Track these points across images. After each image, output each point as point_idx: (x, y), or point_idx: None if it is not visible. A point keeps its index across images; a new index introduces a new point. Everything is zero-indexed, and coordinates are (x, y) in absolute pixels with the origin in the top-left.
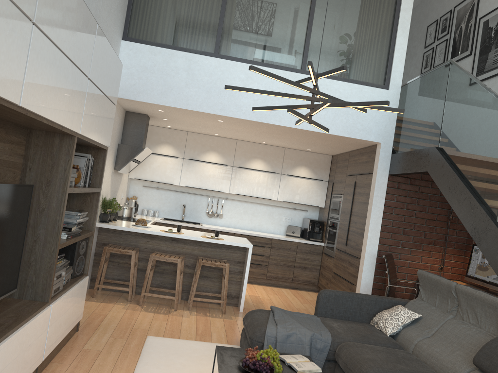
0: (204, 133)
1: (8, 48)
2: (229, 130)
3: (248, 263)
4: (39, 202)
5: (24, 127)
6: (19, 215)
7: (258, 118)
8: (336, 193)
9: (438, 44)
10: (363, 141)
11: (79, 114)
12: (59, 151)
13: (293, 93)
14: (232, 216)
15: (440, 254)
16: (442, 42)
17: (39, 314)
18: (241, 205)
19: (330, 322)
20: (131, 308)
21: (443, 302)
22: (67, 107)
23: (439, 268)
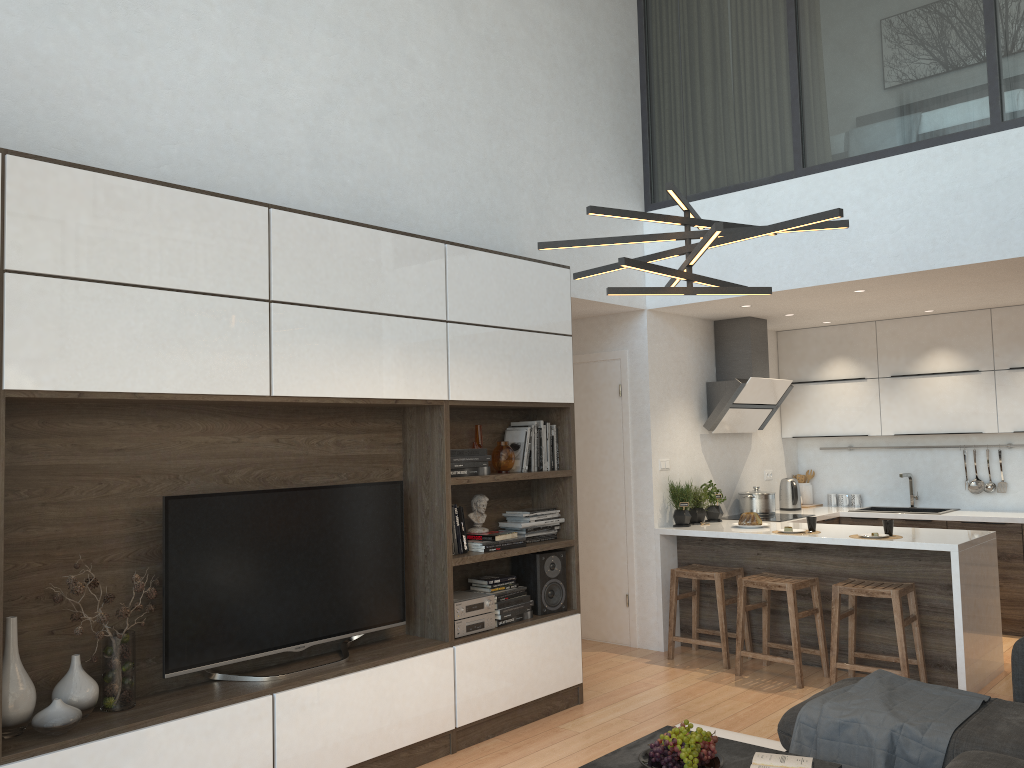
0: (907, 315)
1: (226, 343)
2: (922, 299)
3: (956, 587)
4: (422, 502)
5: (389, 407)
6: (380, 523)
7: (910, 265)
8: None
9: None
10: None
11: (434, 374)
12: (431, 430)
13: (980, 185)
14: None
15: None
16: None
17: (419, 656)
18: None
19: (1012, 712)
20: (714, 678)
21: None
22: (394, 373)
23: None
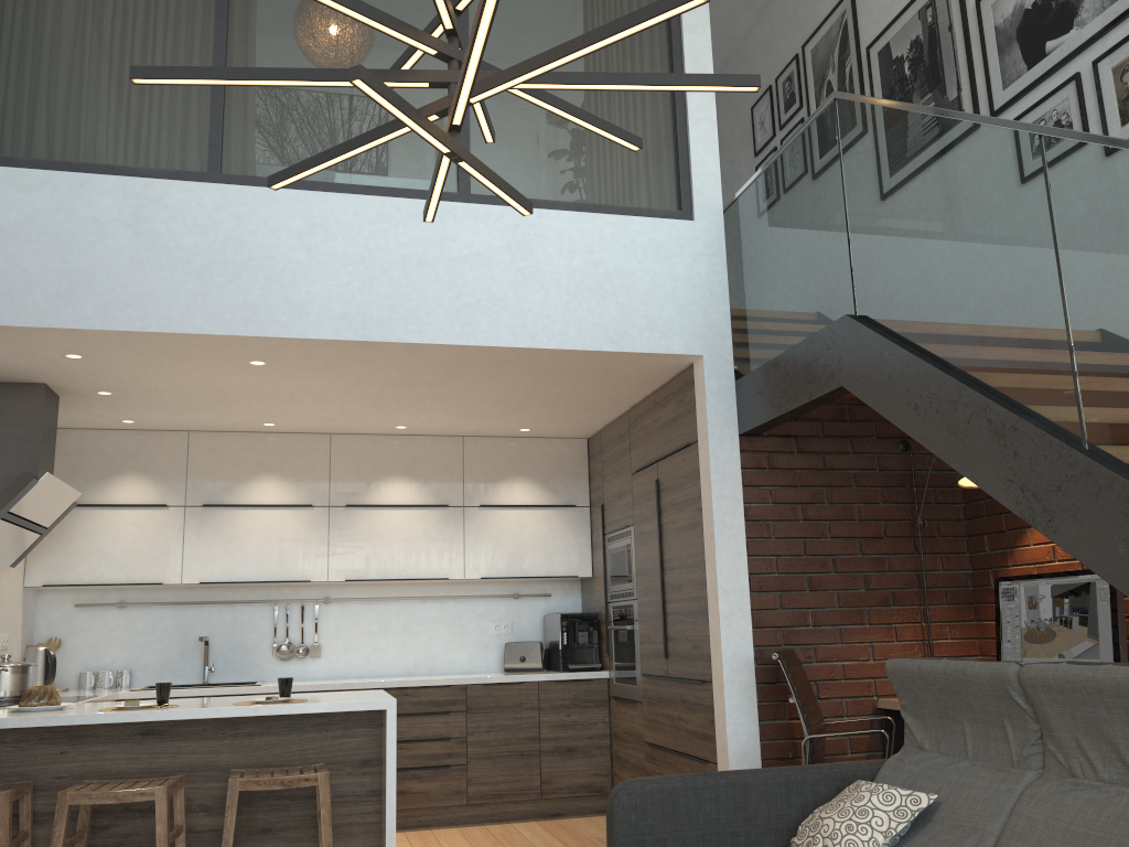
0: (237, 427)
1: None
2: (296, 399)
3: (392, 758)
4: None
5: None
6: None
7: (361, 332)
8: (616, 528)
9: (786, 136)
10: (656, 360)
11: None
12: None
13: (447, 256)
14: (350, 647)
15: (916, 626)
16: (793, 127)
17: None
18: (371, 611)
19: None
20: None
21: (991, 739)
22: None
23: None
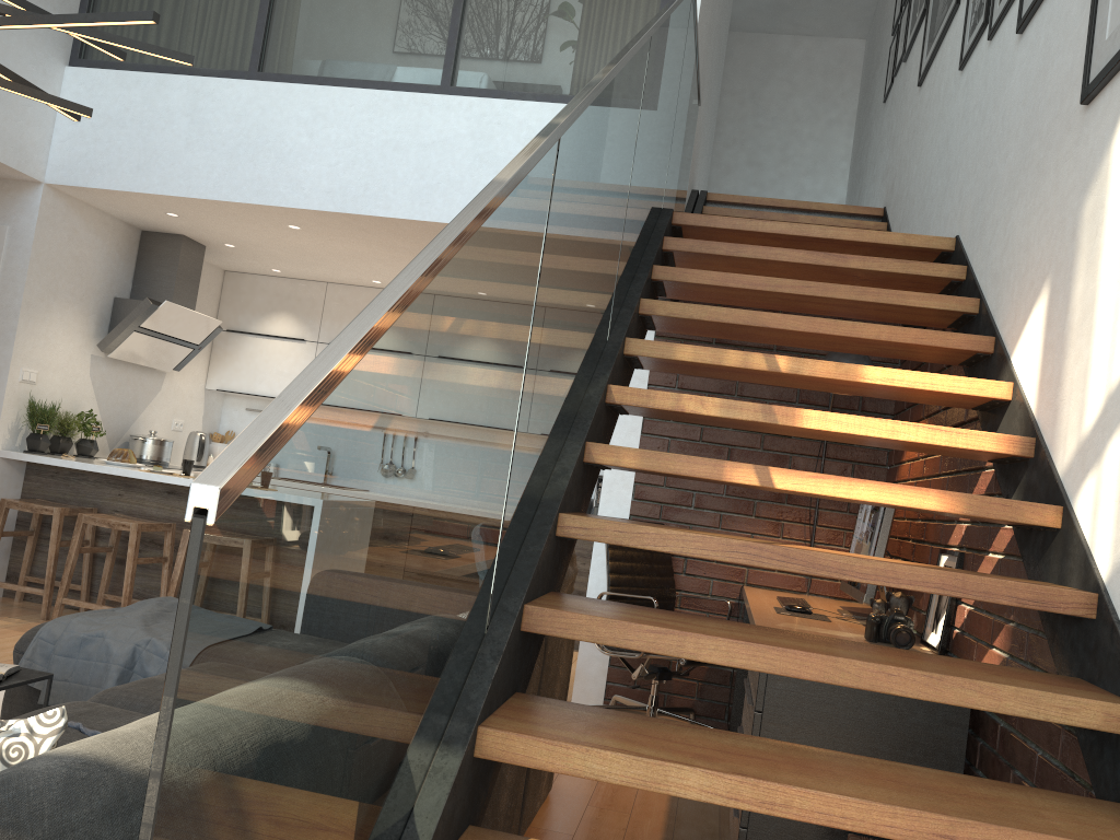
0: (358, 282)
1: None
2: (365, 260)
3: None
4: None
5: None
6: None
7: (339, 205)
8: None
9: (903, 12)
10: None
11: None
12: None
13: (419, 142)
14: None
15: (806, 528)
16: (906, 3)
17: None
18: None
19: None
20: (20, 627)
21: None
22: None
23: None
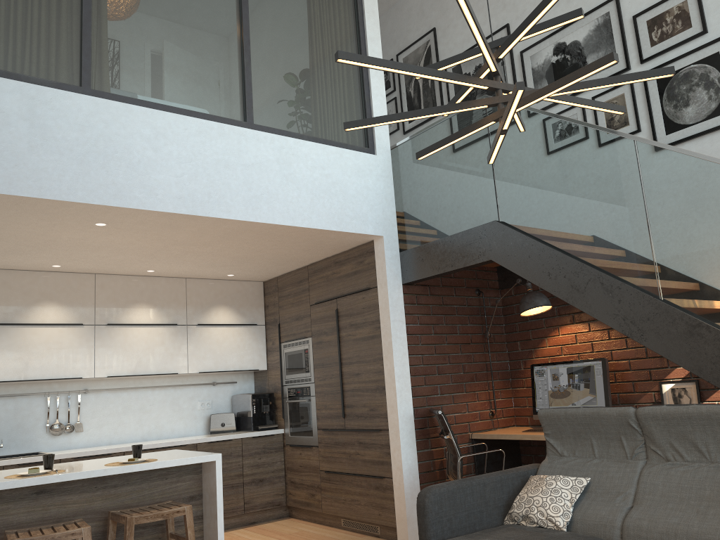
0: (28, 267)
1: None
2: (98, 249)
3: (220, 492)
4: None
5: None
6: None
7: (191, 209)
8: (293, 339)
9: None
10: (355, 237)
11: None
12: None
13: (242, 163)
14: (103, 423)
15: (486, 392)
16: (389, 102)
17: None
18: (118, 398)
19: None
20: None
21: (611, 446)
22: None
23: (490, 414)
